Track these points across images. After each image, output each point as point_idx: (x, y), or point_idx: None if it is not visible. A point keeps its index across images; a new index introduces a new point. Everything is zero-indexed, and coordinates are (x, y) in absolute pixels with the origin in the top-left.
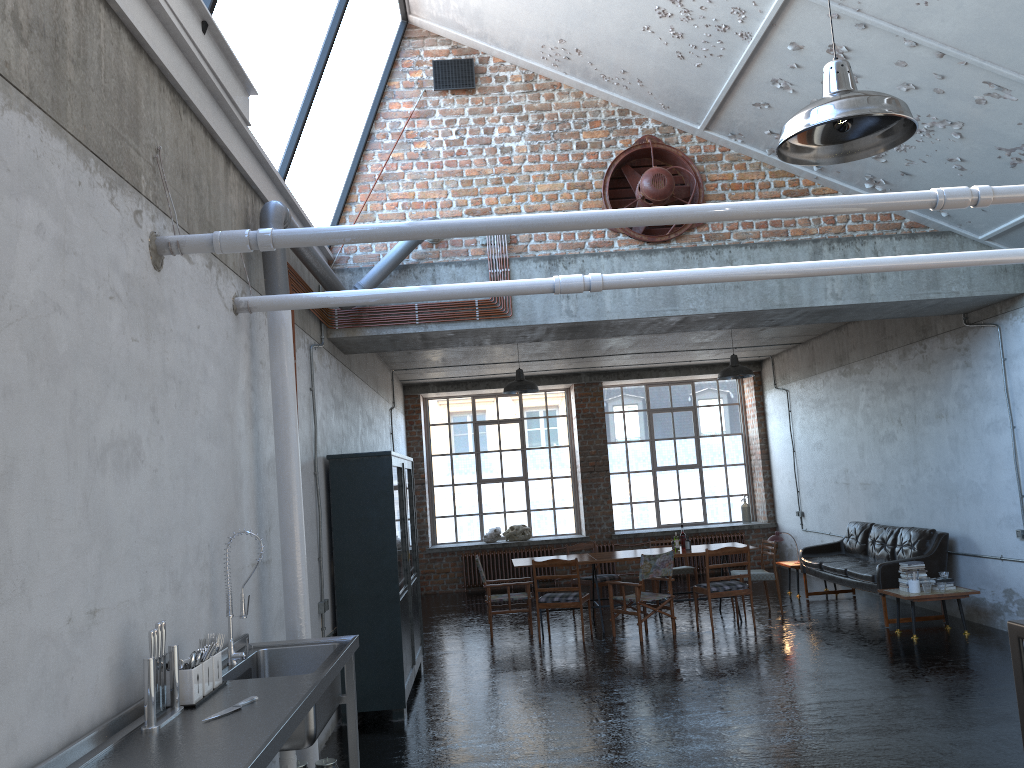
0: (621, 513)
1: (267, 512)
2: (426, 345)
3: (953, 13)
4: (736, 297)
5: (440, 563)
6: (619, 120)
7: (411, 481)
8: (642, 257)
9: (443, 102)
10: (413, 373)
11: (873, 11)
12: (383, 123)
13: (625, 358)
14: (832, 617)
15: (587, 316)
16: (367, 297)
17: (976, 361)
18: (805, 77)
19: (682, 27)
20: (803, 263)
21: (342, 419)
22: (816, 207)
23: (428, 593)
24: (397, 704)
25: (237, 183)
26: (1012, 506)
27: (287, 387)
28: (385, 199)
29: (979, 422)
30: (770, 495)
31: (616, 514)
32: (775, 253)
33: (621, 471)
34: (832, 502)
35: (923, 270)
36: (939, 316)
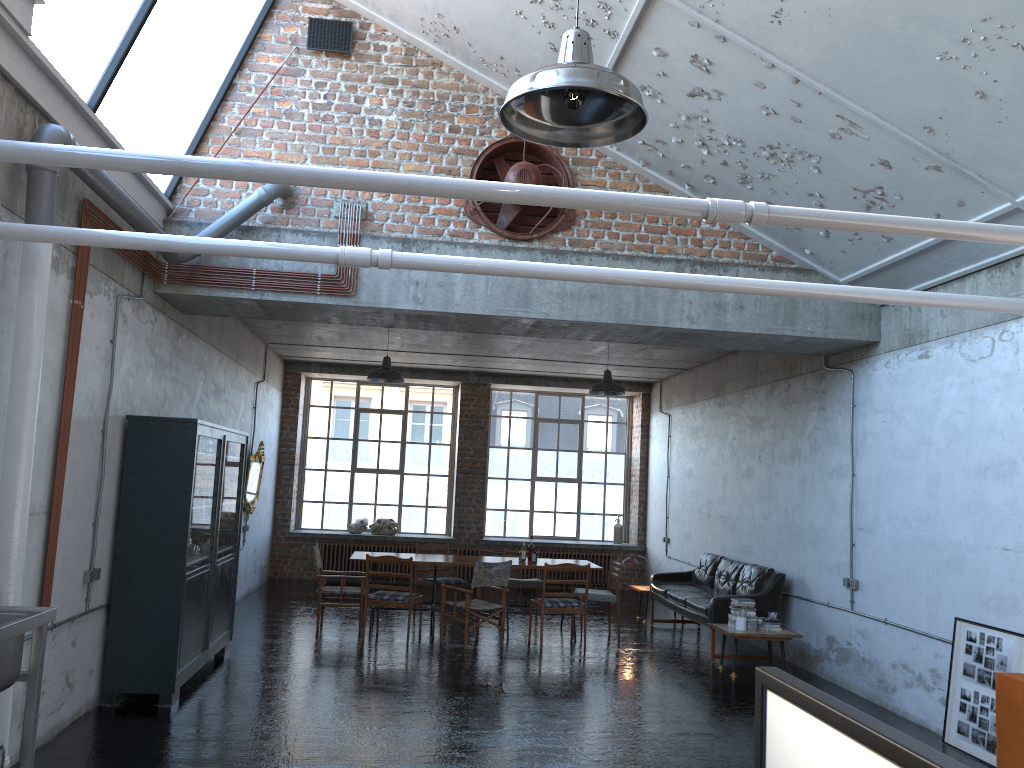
0: (494, 519)
1: (1, 463)
2: (270, 315)
3: (805, 37)
4: (591, 307)
5: (299, 548)
6: (497, 109)
7: (243, 457)
8: (500, 253)
9: (315, 63)
10: (291, 349)
11: (731, 24)
12: (248, 75)
13: (511, 362)
14: (665, 646)
15: (434, 306)
16: (129, 240)
17: (830, 405)
18: (672, 87)
19: (553, 16)
20: (608, 269)
21: (167, 381)
22: (580, 199)
23: (282, 578)
24: (165, 689)
25: (8, 97)
26: (843, 554)
27: (32, 328)
28: (239, 155)
29: (826, 466)
30: (643, 518)
31: (489, 519)
32: (636, 267)
33: (500, 477)
34: (694, 531)
35: (782, 305)
36: (805, 356)
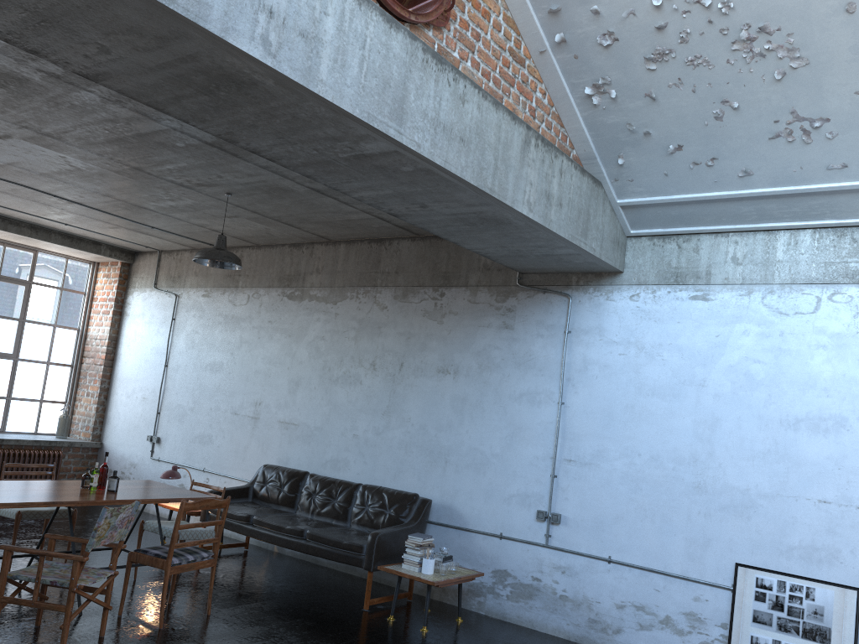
0: None
1: None
2: None
3: None
4: (459, 154)
5: None
6: None
7: None
8: (381, 22)
9: None
10: None
11: None
12: None
13: None
14: (279, 591)
15: (291, 69)
16: None
17: (522, 325)
18: None
19: None
20: None
21: None
22: None
23: None
24: None
25: None
26: (534, 484)
27: None
28: None
29: (508, 389)
30: (103, 409)
31: None
32: (499, 119)
33: None
34: (220, 435)
35: (582, 213)
36: (476, 267)
